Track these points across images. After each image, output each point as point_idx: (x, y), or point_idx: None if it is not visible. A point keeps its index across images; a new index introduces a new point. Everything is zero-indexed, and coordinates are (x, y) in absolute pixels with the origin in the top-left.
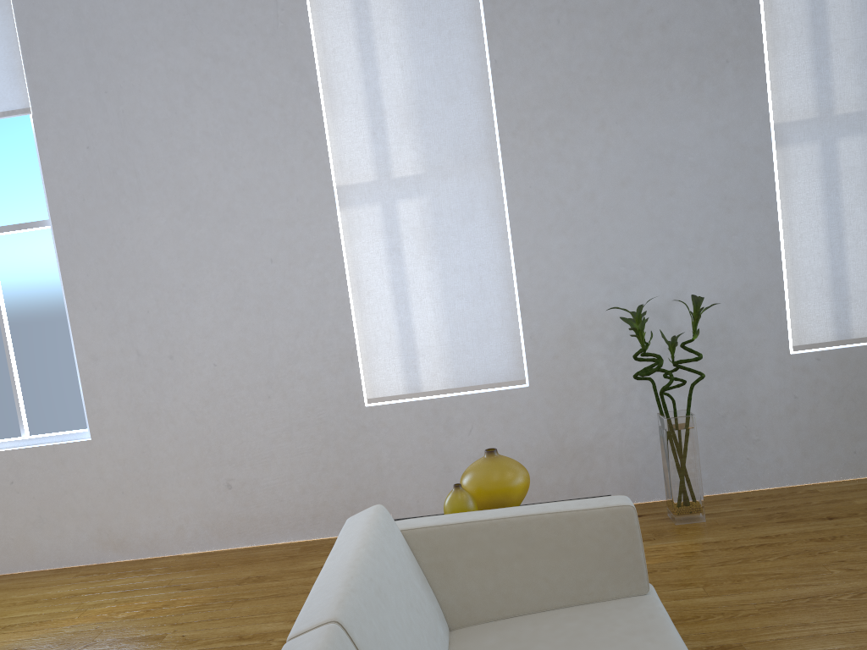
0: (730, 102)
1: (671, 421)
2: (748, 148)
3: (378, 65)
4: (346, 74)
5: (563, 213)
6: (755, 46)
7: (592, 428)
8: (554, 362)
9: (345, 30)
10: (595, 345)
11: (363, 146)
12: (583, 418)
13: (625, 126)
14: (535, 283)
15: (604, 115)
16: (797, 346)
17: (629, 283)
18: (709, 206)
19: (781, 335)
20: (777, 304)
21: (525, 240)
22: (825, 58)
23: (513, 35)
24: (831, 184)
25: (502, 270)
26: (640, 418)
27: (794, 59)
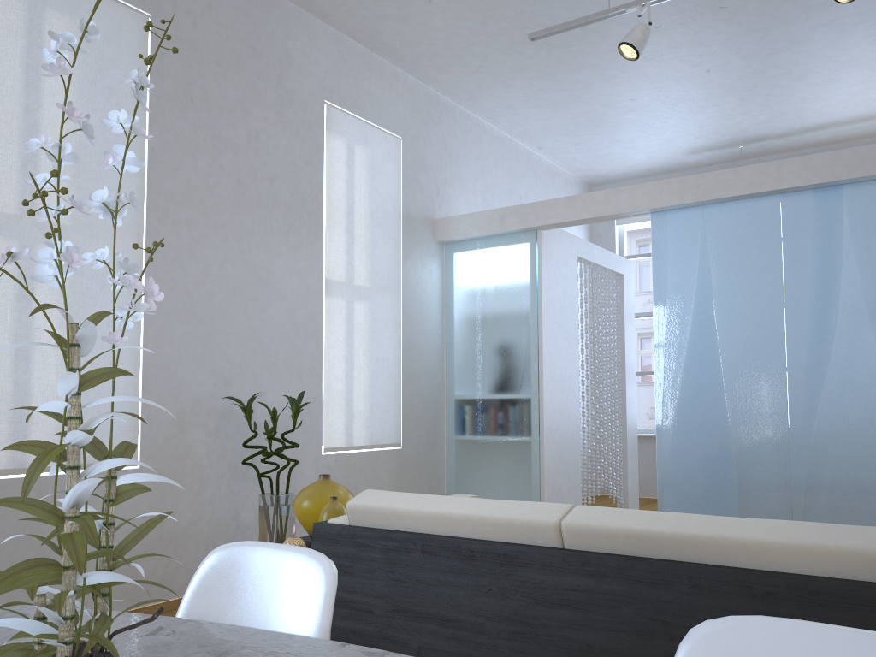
0: (303, 253)
1: (282, 497)
2: (310, 290)
3: (43, 98)
4: (5, 89)
5: (189, 304)
6: (319, 220)
7: (188, 514)
8: (164, 445)
9: (12, 45)
10: (200, 432)
11: (10, 173)
12: (182, 503)
13: (241, 245)
14: (158, 364)
15: (228, 231)
16: (326, 448)
17: (230, 379)
18: (286, 328)
19: (318, 438)
20: (318, 413)
21: (155, 321)
22: (352, 244)
23: (170, 134)
24: (349, 331)
25: (132, 345)
26: (226, 504)
27: (338, 238)
